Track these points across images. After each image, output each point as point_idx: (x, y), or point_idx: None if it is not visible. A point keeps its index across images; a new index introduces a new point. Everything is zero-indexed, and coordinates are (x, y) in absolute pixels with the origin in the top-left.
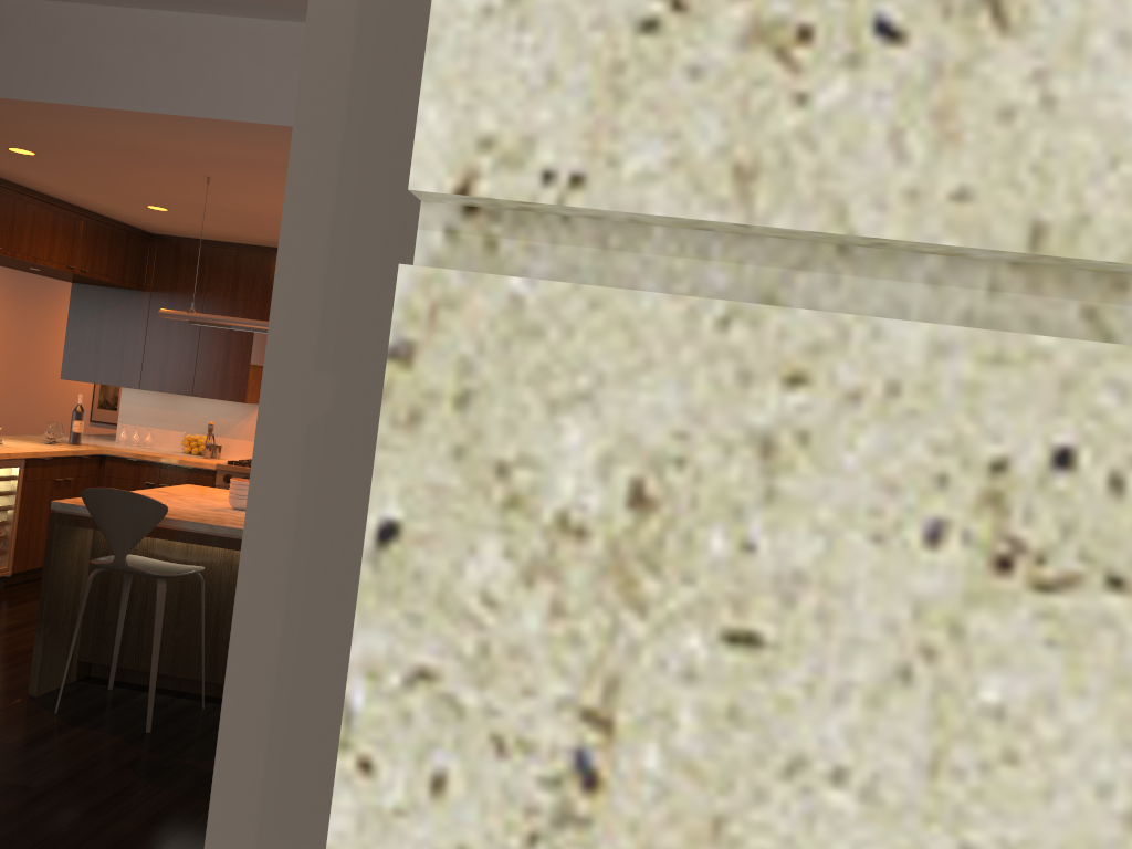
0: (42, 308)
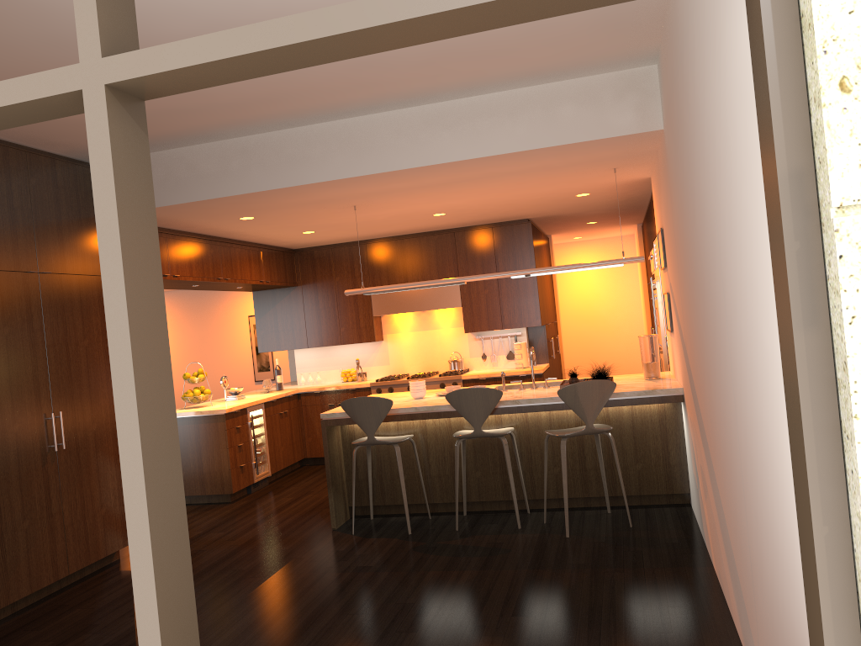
0: (209, 316)
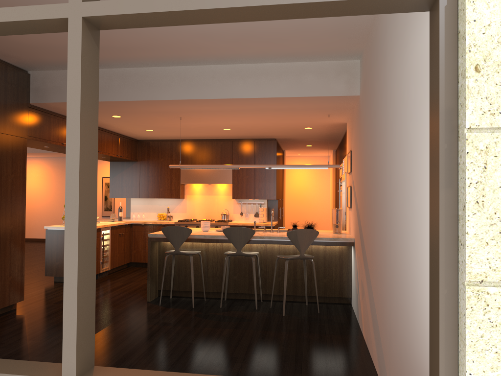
0: None
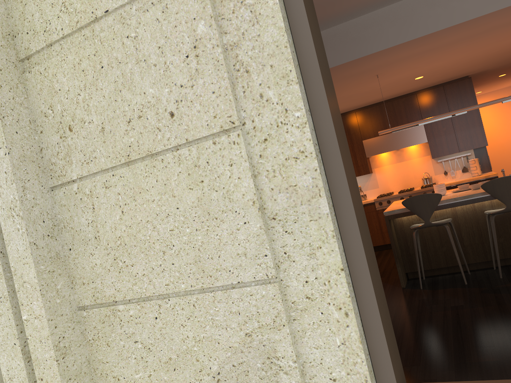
0: None
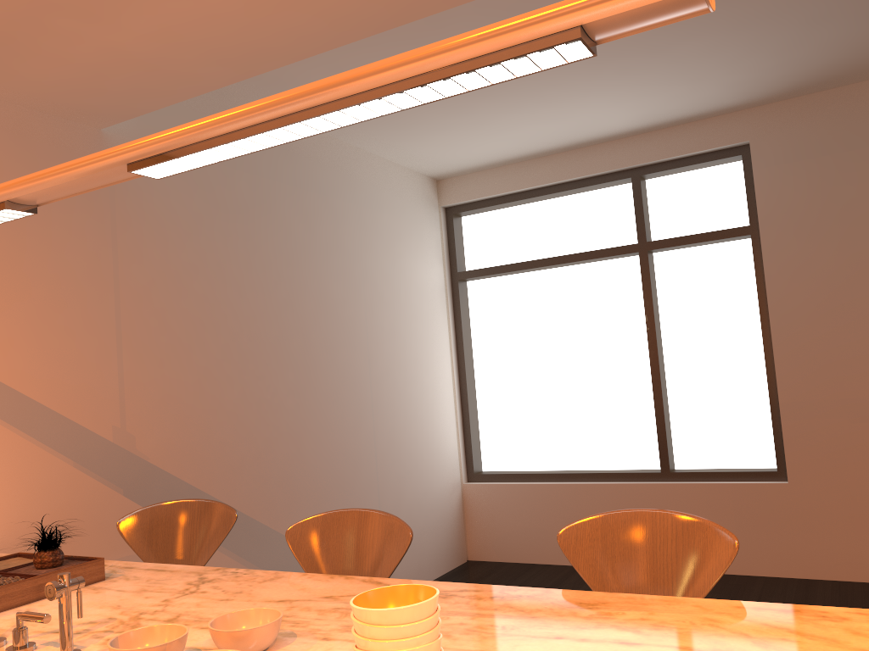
0: None
